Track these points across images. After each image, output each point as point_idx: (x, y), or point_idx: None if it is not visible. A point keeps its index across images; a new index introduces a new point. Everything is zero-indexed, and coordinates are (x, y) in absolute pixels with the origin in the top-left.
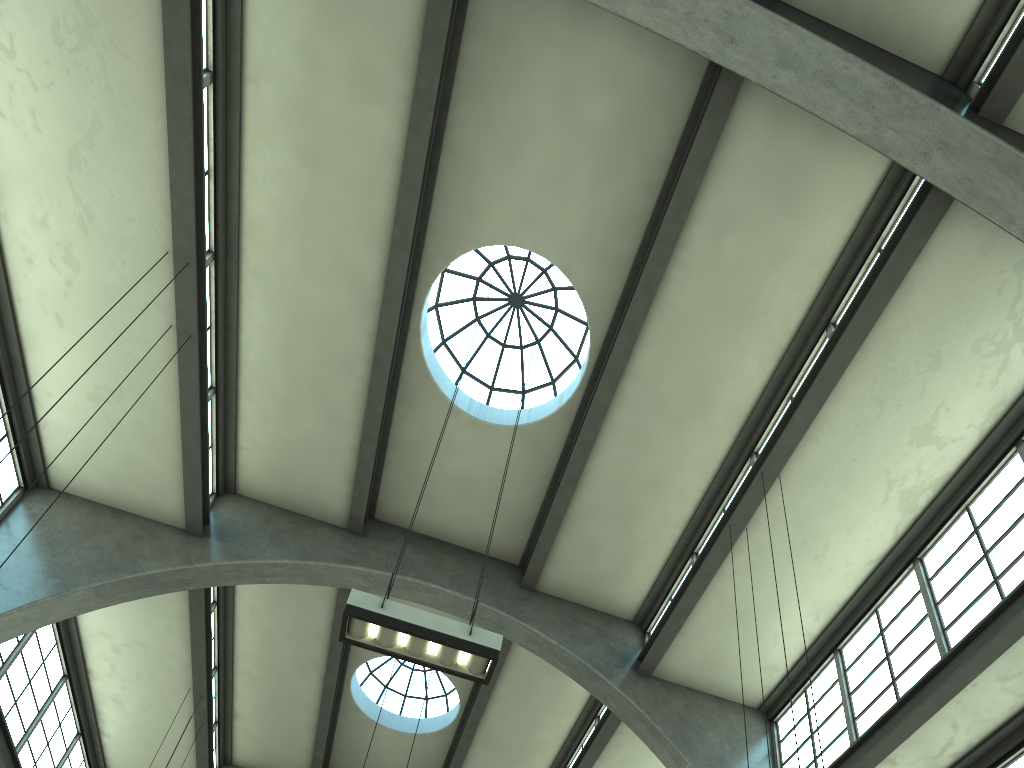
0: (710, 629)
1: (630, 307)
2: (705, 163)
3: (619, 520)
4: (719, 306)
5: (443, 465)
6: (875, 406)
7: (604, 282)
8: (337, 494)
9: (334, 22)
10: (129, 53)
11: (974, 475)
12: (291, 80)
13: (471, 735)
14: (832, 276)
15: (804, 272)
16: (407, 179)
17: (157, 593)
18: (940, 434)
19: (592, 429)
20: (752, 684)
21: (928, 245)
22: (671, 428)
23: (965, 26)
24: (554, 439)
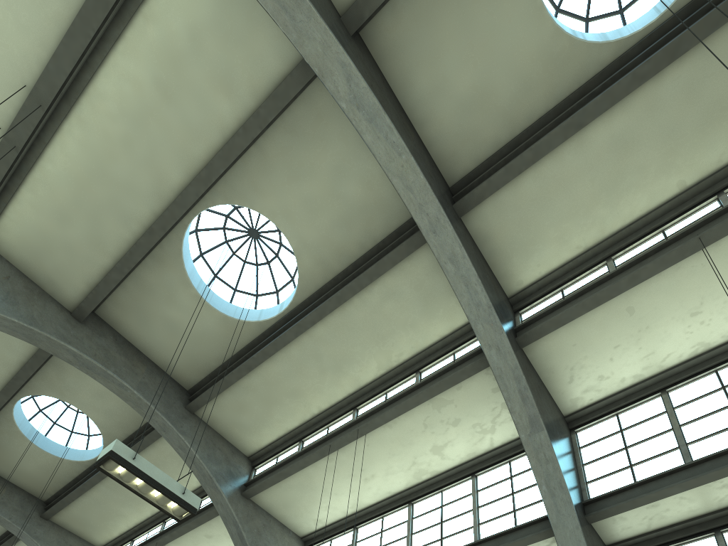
0: (295, 489)
1: (325, 302)
2: (395, 262)
3: (266, 401)
4: (371, 329)
5: (164, 309)
6: (423, 427)
7: (315, 274)
8: (75, 288)
9: (222, 35)
10: None
11: (450, 478)
12: (174, 40)
13: (103, 477)
14: (429, 349)
15: (417, 339)
16: (226, 151)
17: None
18: (444, 453)
19: (274, 348)
20: (304, 524)
21: (474, 375)
22: (318, 371)
23: (525, 285)
24: (246, 335)
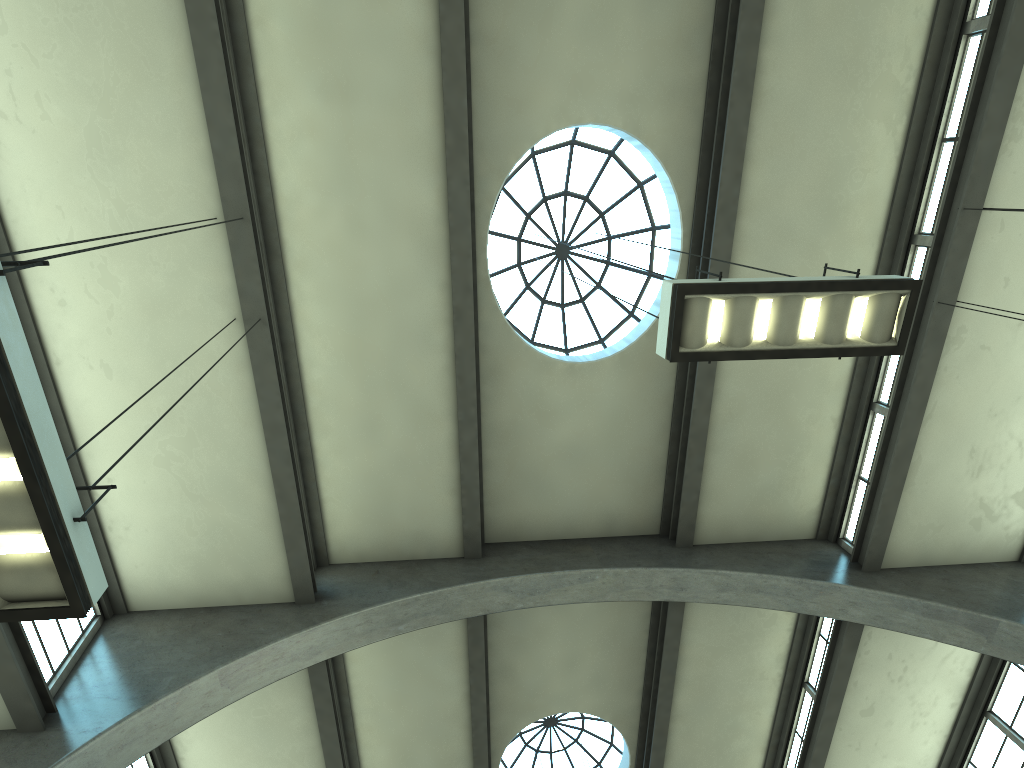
0: (939, 468)
1: (729, 116)
2: None
3: (771, 407)
4: (827, 73)
5: (548, 439)
6: None
7: (679, 126)
8: (443, 515)
9: None
10: None
11: None
12: (300, 3)
13: None
14: None
15: None
16: (449, 65)
17: (287, 672)
18: None
19: None
20: (1005, 527)
21: None
22: (805, 258)
23: None
24: None
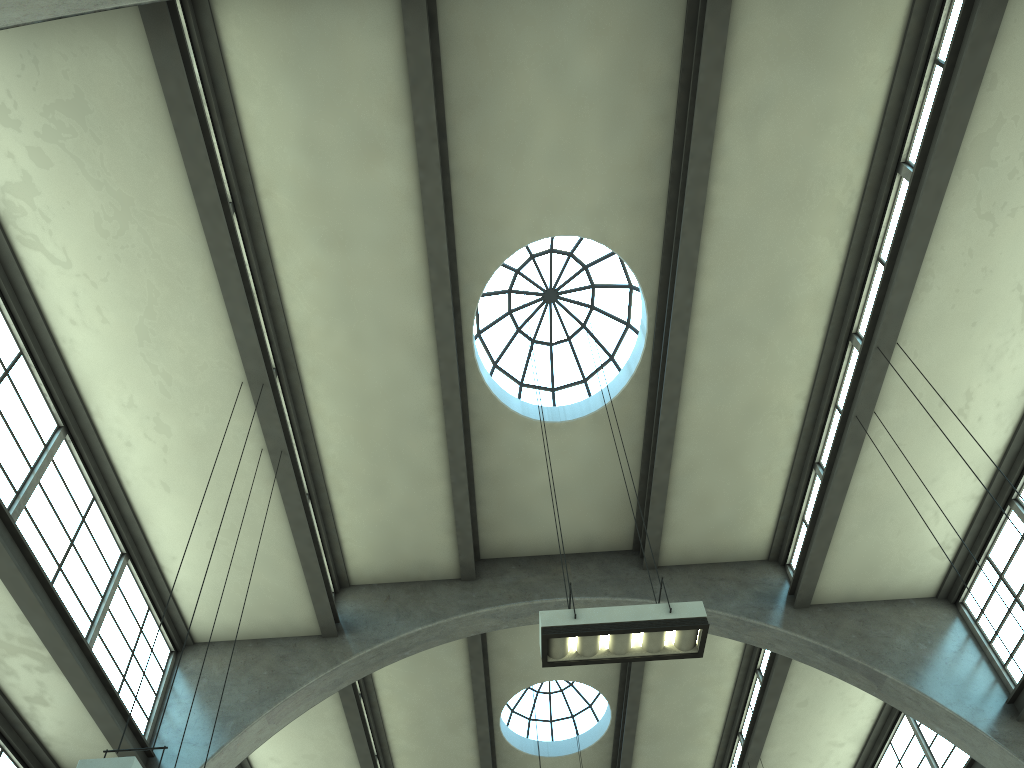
0: (861, 533)
1: (681, 243)
2: (720, 63)
3: (726, 462)
4: (772, 201)
5: (532, 481)
6: (986, 223)
7: (643, 233)
8: (442, 548)
9: (324, 103)
10: (164, 215)
11: None
12: (300, 177)
13: (633, 734)
14: (887, 114)
15: (855, 125)
16: (430, 218)
17: (317, 701)
18: None
19: (674, 382)
20: (923, 573)
21: (1002, 24)
22: (755, 347)
23: None
24: (634, 410)
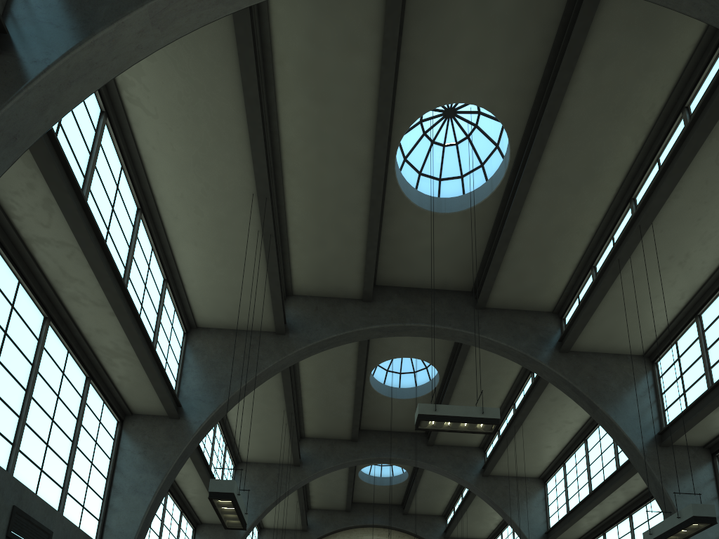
0: (608, 318)
1: (539, 130)
2: (587, 28)
3: (539, 256)
4: (602, 112)
5: (417, 245)
6: None
7: (517, 109)
8: (354, 281)
9: (327, 14)
10: (222, 97)
11: None
12: (303, 56)
13: (450, 396)
14: (685, 73)
15: (664, 74)
16: (383, 94)
17: (271, 376)
18: None
19: (517, 208)
20: (638, 342)
21: None
22: (572, 194)
23: None
24: (489, 212)
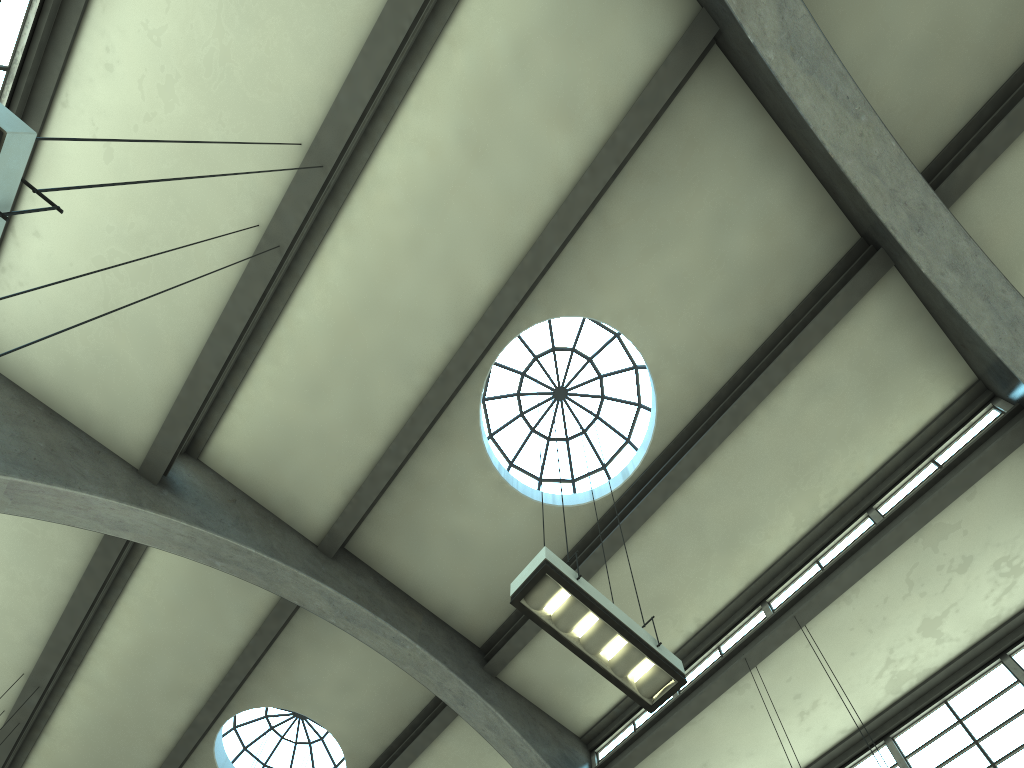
0: (679, 759)
1: (713, 427)
2: (827, 329)
3: None
4: (784, 459)
5: (448, 516)
6: (906, 587)
7: (684, 399)
8: (325, 503)
9: (561, 36)
10: None
11: (956, 675)
12: (491, 64)
13: None
14: (883, 470)
15: (862, 458)
16: (564, 215)
17: (81, 525)
18: (943, 630)
19: (628, 529)
20: None
21: (999, 464)
22: (698, 555)
23: None
24: (573, 530)
